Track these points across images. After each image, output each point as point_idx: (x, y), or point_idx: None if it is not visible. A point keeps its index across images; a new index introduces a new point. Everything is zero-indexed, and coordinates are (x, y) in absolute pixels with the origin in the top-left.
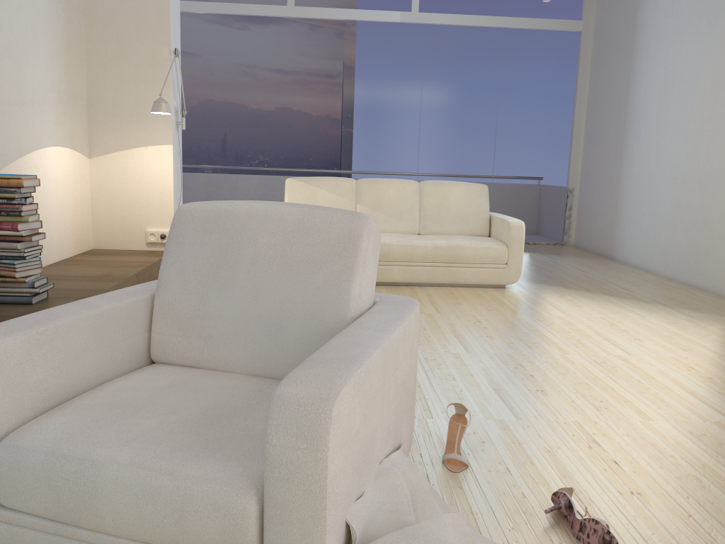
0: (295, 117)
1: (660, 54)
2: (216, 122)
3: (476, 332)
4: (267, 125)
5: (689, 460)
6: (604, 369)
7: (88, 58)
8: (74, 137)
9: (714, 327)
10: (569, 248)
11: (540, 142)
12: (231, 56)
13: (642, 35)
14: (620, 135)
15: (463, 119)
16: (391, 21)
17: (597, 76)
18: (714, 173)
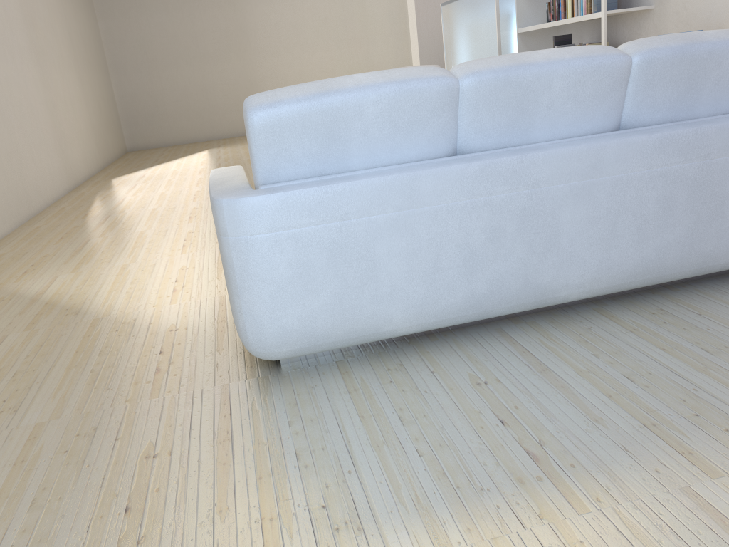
0: None
1: None
2: None
3: None
4: None
5: None
6: None
7: None
8: None
9: (69, 263)
10: None
11: None
12: None
13: None
14: None
15: None
16: None
17: None
18: None
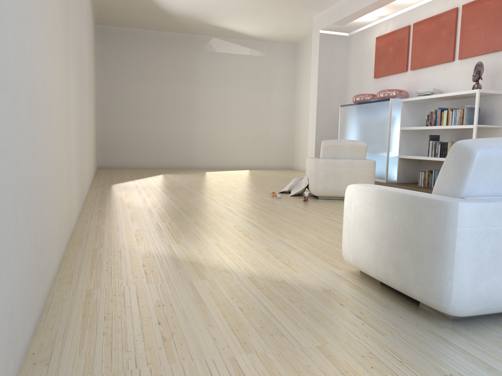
0: None
1: None
2: None
3: (332, 225)
4: None
5: (247, 202)
6: (262, 215)
7: None
8: None
9: (166, 237)
10: None
11: None
12: None
13: None
14: None
15: None
16: None
17: None
18: (36, 88)
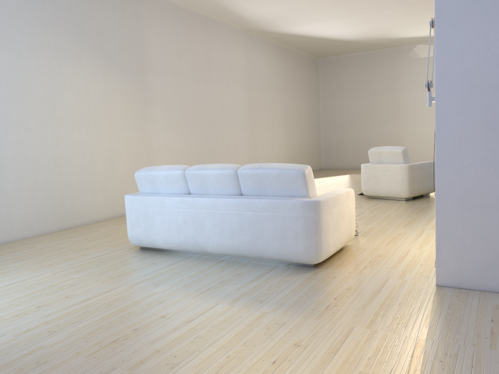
0: None
1: None
2: None
3: None
4: None
5: None
6: None
7: None
8: None
9: None
10: None
11: None
12: None
13: None
14: None
15: None
16: None
17: None
18: (66, 153)
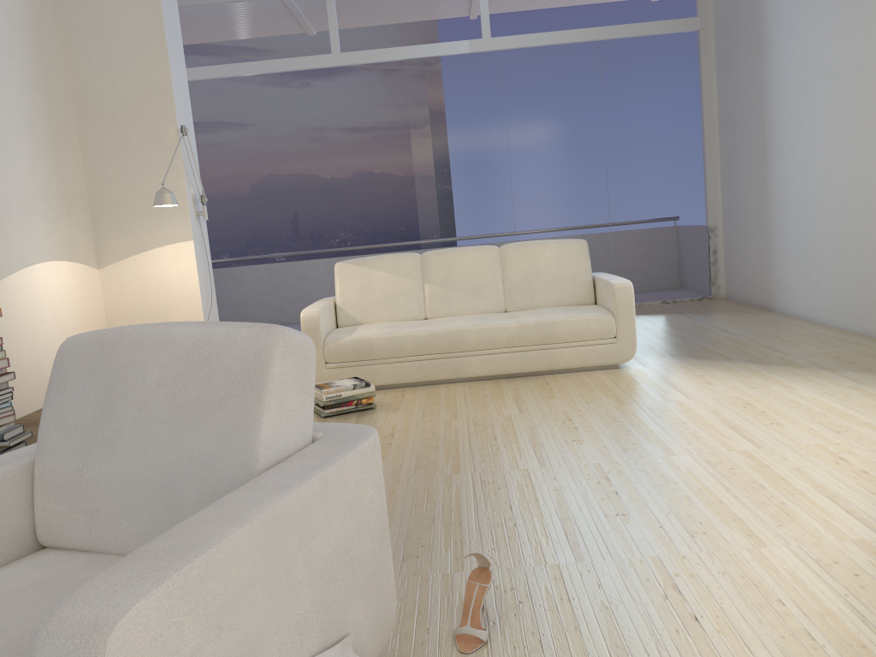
0: (378, 181)
1: (793, 45)
2: (283, 200)
3: (561, 436)
4: (345, 195)
5: (802, 606)
6: (718, 473)
7: (84, 151)
8: (74, 247)
9: None
10: (719, 303)
11: (665, 174)
12: (293, 120)
13: (770, 24)
14: (761, 153)
15: (563, 159)
16: (459, 53)
17: (725, 83)
18: None
